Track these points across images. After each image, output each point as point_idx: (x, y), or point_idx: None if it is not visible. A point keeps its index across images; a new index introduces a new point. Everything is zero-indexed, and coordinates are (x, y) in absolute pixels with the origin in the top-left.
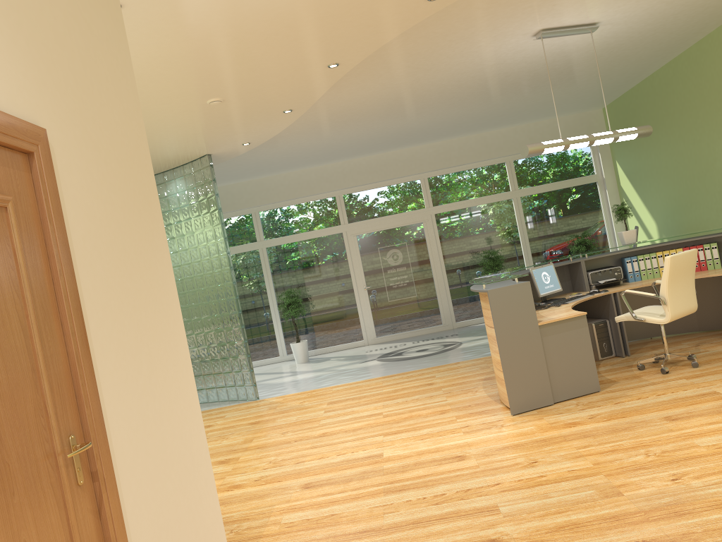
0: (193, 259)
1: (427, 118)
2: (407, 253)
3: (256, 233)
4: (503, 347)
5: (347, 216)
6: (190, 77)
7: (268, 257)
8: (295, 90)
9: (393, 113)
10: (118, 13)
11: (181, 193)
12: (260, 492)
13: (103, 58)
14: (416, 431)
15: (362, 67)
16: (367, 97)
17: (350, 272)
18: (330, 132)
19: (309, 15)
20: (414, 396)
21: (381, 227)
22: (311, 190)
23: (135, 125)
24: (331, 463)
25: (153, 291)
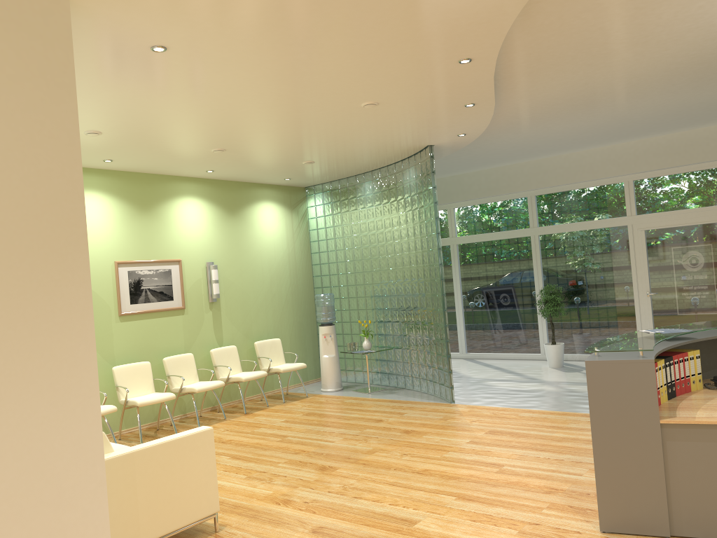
0: (417, 249)
1: (716, 91)
2: (710, 258)
3: (529, 219)
4: (598, 440)
5: (635, 206)
6: (313, 89)
7: (540, 246)
8: (451, 87)
9: (649, 90)
10: (66, 76)
11: (412, 183)
12: (285, 518)
13: (8, 129)
14: (487, 506)
15: (534, 52)
16: (583, 78)
17: (631, 273)
18: (576, 115)
19: (362, 22)
20: (563, 455)
21: (678, 223)
22: (594, 174)
23: (60, 183)
24: (371, 511)
25: (33, 339)
